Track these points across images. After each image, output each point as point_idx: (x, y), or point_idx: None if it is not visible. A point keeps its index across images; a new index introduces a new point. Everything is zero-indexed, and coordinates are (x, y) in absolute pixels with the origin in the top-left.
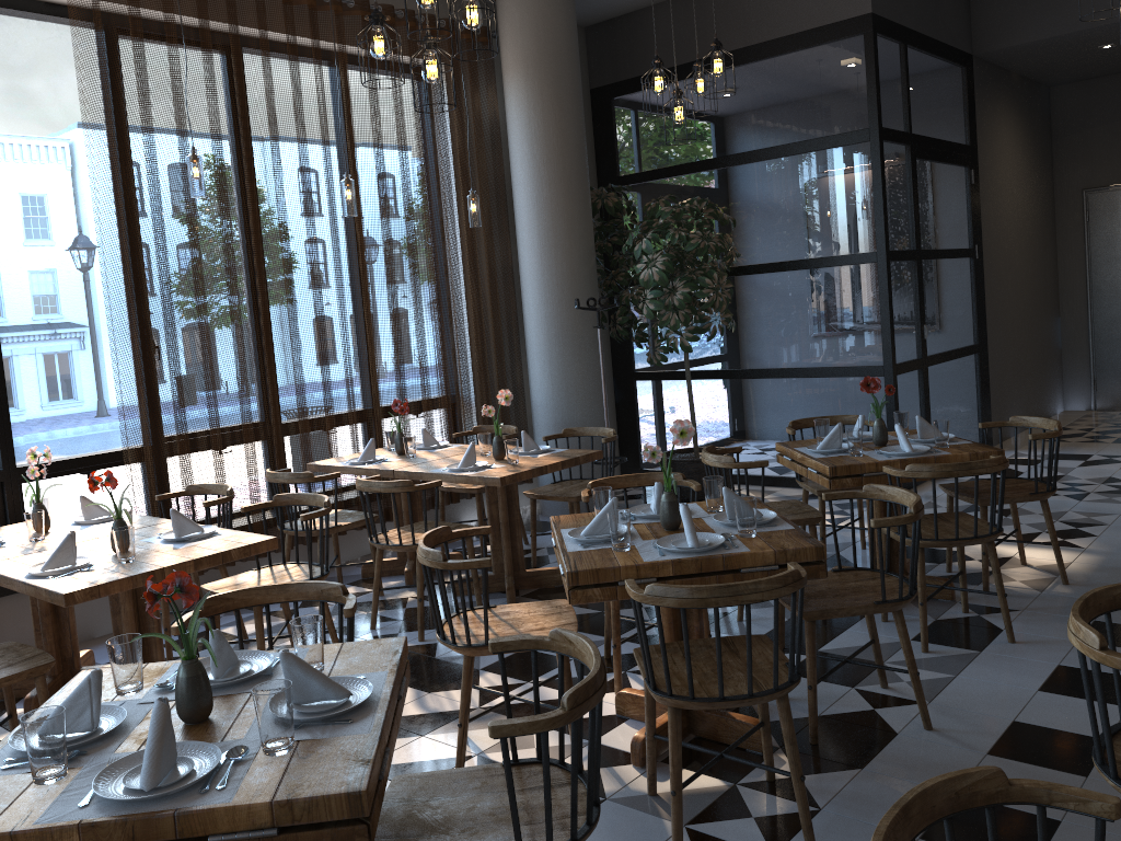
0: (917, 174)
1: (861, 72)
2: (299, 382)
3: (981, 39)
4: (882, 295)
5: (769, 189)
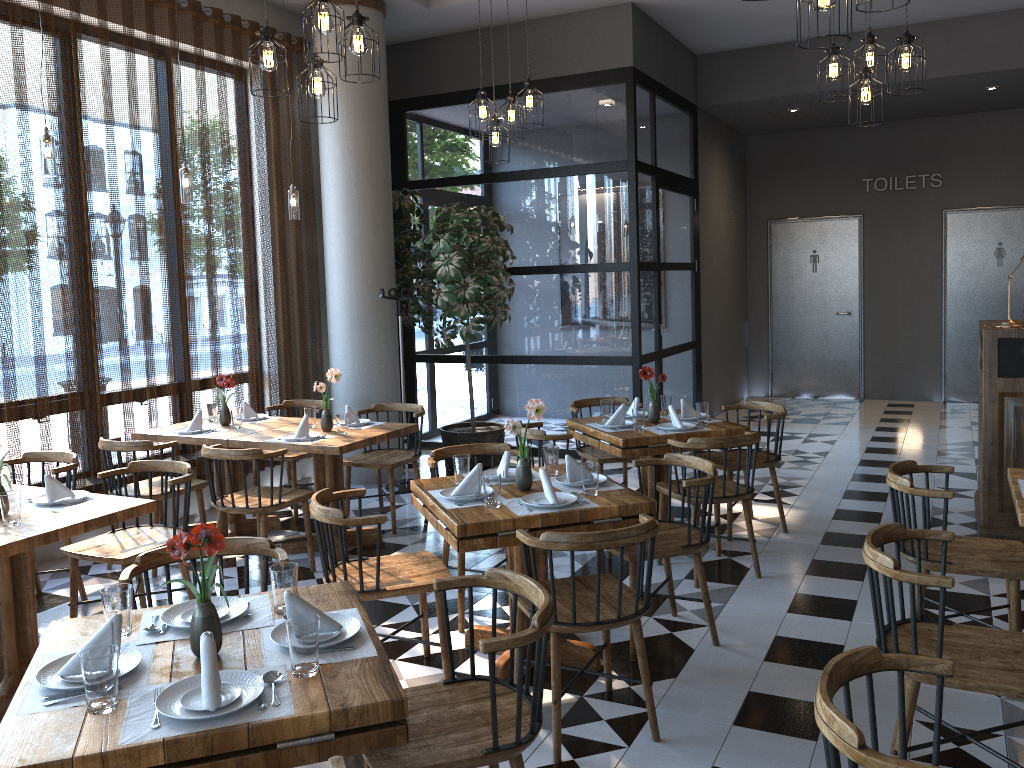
0: (659, 200)
1: (622, 114)
2: (124, 355)
3: (704, 95)
4: (633, 298)
5: (541, 204)
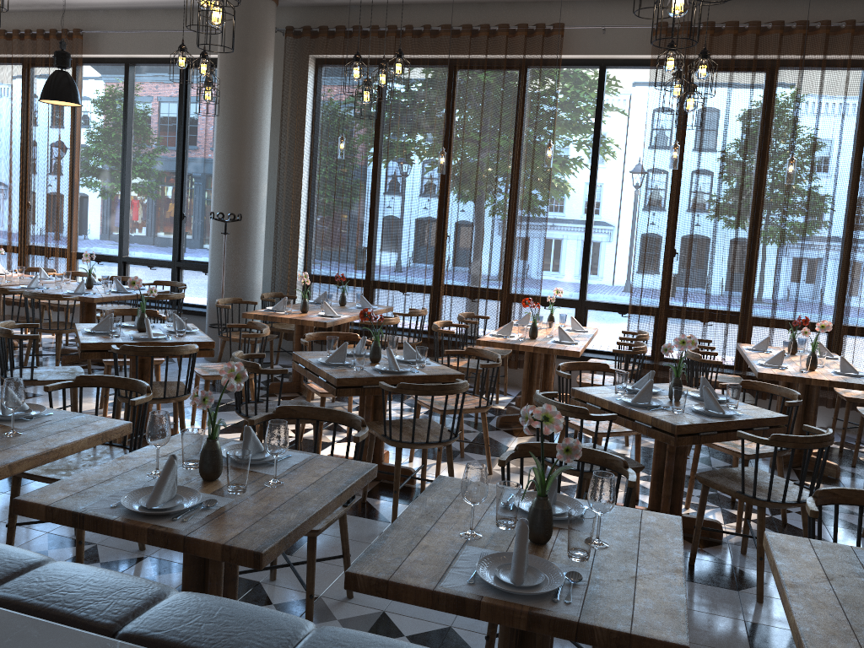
0: None
1: None
2: (750, 290)
3: None
4: None
5: None
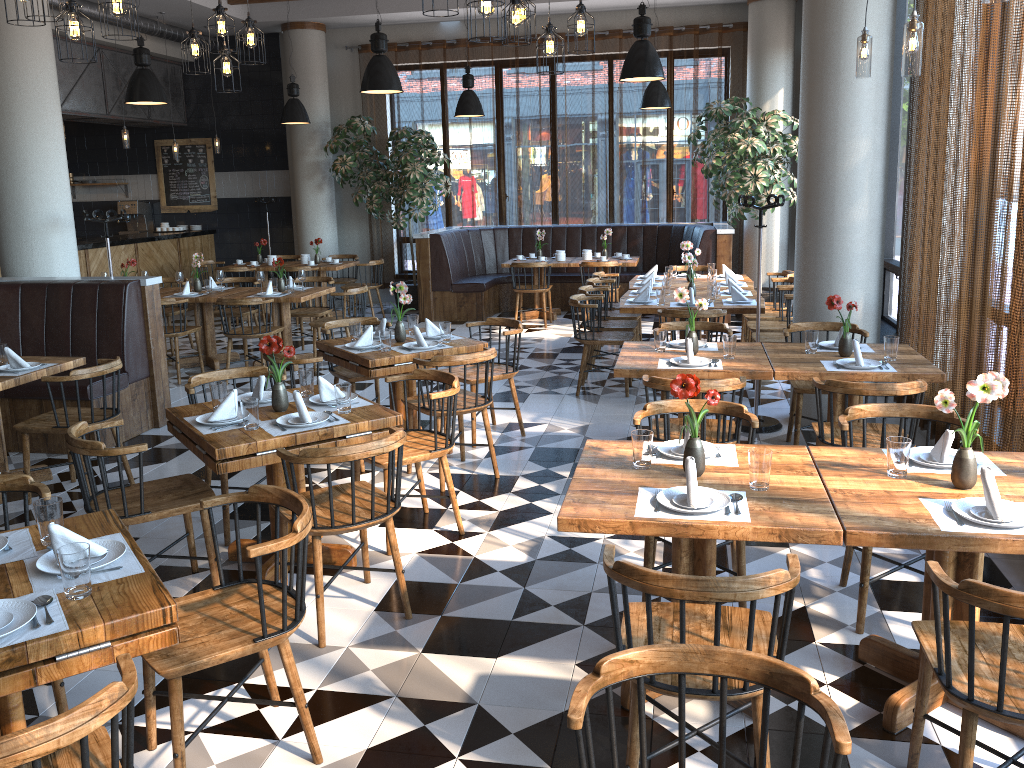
0: None
1: None
2: None
3: None
4: None
5: None
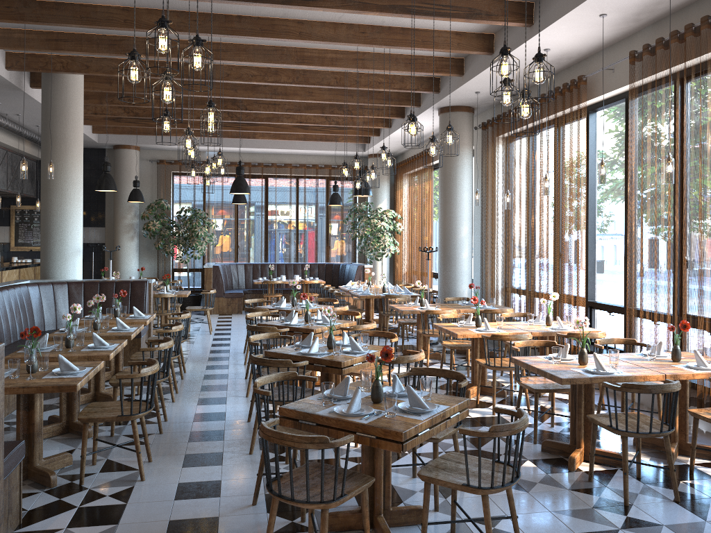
0: None
1: None
2: (703, 297)
3: None
4: None
5: None
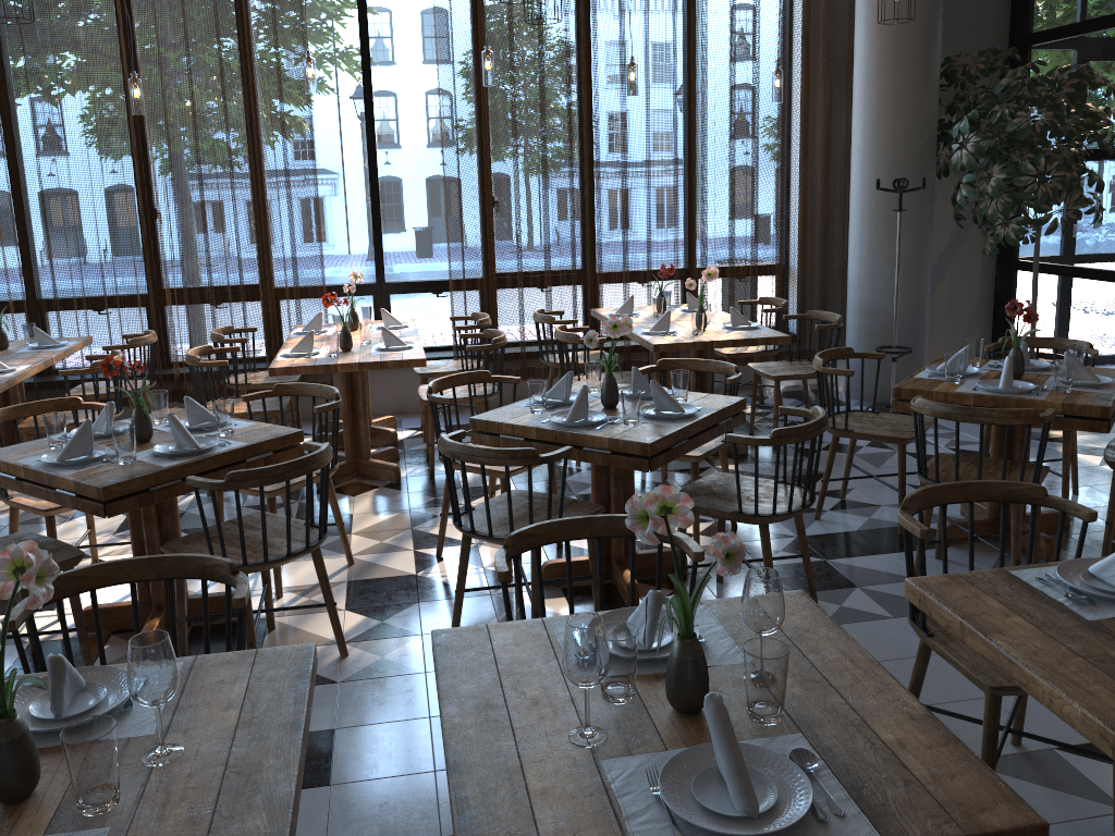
0: None
1: None
2: (597, 240)
3: None
4: None
5: None
